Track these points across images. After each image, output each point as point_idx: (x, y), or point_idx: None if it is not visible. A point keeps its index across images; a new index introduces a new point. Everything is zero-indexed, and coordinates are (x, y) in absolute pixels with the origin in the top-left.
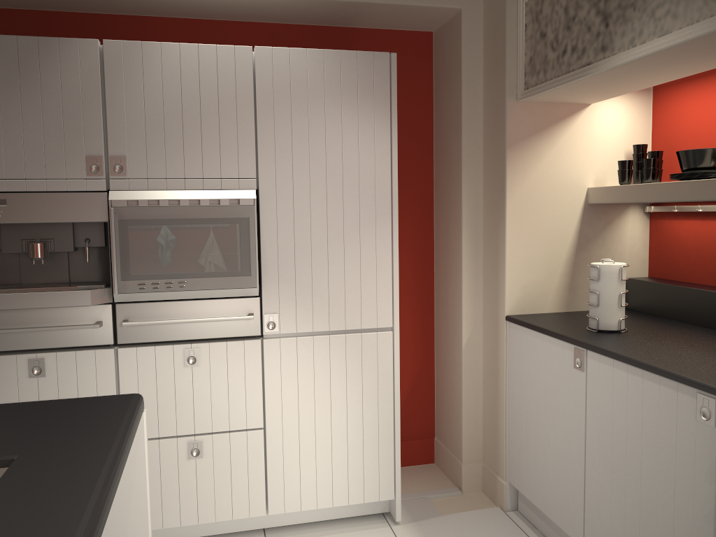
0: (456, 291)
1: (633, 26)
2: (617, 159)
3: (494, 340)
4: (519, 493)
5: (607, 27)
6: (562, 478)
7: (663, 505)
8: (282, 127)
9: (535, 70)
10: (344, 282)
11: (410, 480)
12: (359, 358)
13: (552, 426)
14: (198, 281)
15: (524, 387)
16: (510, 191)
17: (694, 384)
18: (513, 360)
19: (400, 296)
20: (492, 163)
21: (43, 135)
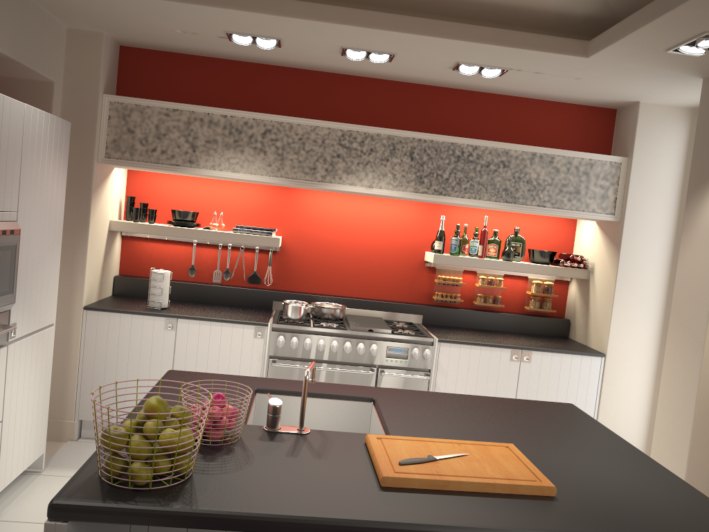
0: None
1: (214, 160)
2: (118, 203)
3: (65, 324)
4: (84, 425)
5: (194, 152)
6: None
7: None
8: (30, 171)
9: (120, 150)
10: (41, 292)
11: None
12: (42, 349)
13: (139, 367)
14: None
15: (106, 351)
16: (91, 222)
17: (255, 323)
18: (92, 335)
19: None
20: (70, 199)
21: None
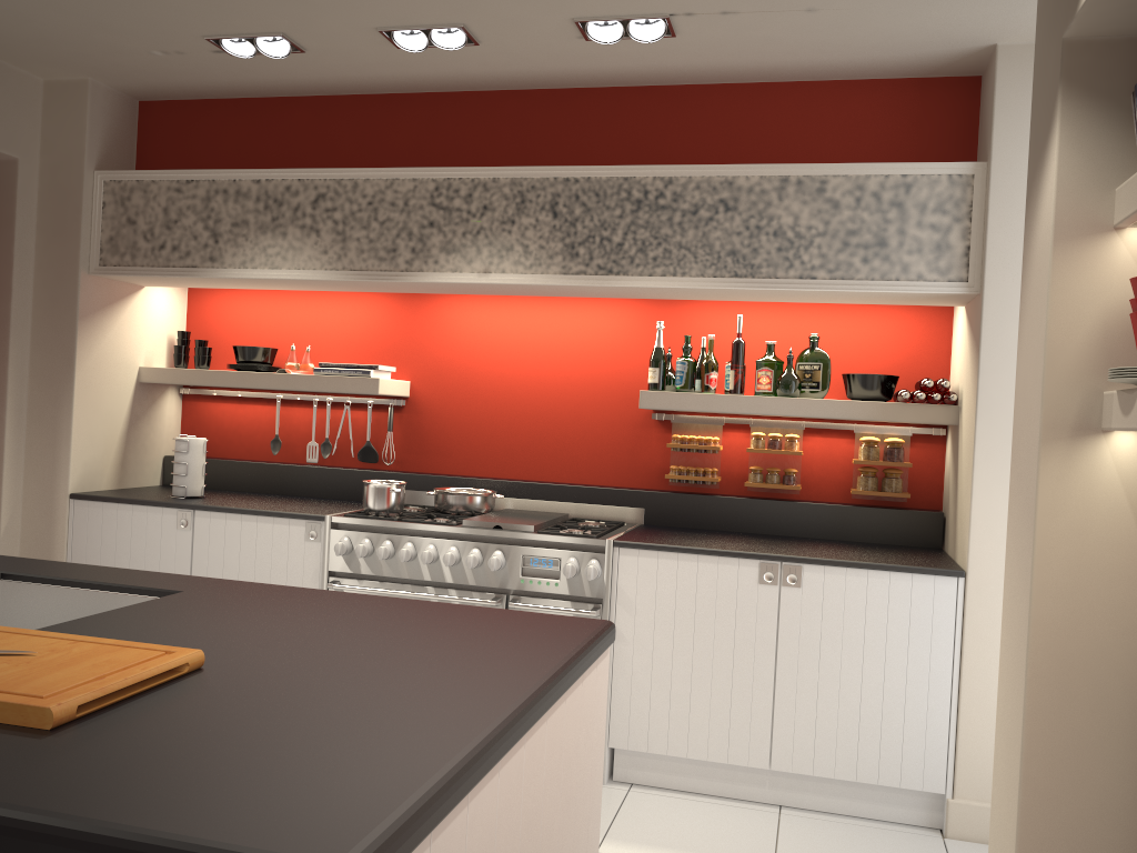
0: None
1: (245, 252)
2: (162, 342)
3: (47, 522)
4: None
5: (217, 243)
6: None
7: None
8: None
9: (119, 251)
10: None
11: None
12: None
13: None
14: None
15: (100, 563)
16: (79, 365)
17: (305, 516)
18: (81, 539)
19: None
20: (51, 331)
21: None
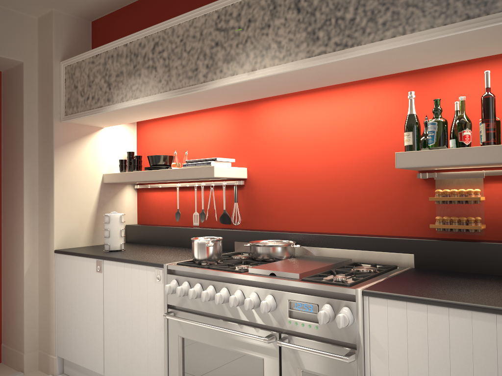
0: (19, 238)
1: (122, 92)
2: (119, 159)
3: (47, 267)
4: (65, 362)
5: (110, 89)
6: (91, 339)
7: (143, 331)
8: None
9: (72, 106)
10: None
11: None
12: None
13: (84, 310)
14: None
15: (67, 291)
16: (56, 174)
17: (154, 265)
18: (60, 276)
19: None
20: (45, 157)
21: None
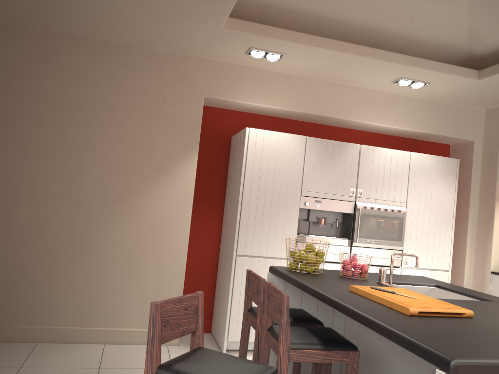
0: (460, 259)
1: None
2: None
3: (481, 282)
4: None
5: None
6: None
7: None
8: (417, 184)
9: None
10: (433, 249)
11: None
12: None
13: None
14: (382, 241)
15: None
16: (495, 219)
17: None
18: (494, 290)
19: None
20: (485, 205)
21: (337, 178)
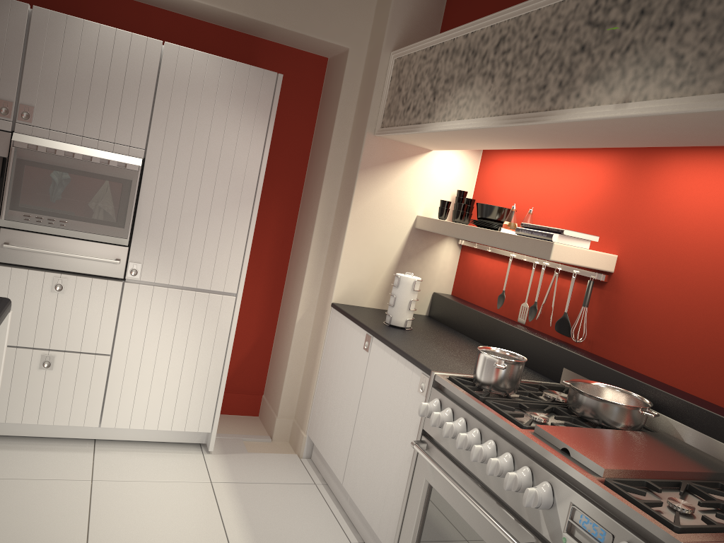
0: (301, 276)
1: (446, 106)
2: (445, 198)
3: (321, 321)
4: (314, 445)
5: (434, 100)
6: (340, 432)
7: (390, 451)
8: (175, 113)
9: (390, 115)
10: (203, 249)
11: (232, 425)
12: (203, 313)
13: (342, 392)
14: (77, 223)
15: (332, 361)
16: (354, 205)
17: (421, 367)
18: (330, 338)
19: (257, 271)
20: (348, 179)
21: None
